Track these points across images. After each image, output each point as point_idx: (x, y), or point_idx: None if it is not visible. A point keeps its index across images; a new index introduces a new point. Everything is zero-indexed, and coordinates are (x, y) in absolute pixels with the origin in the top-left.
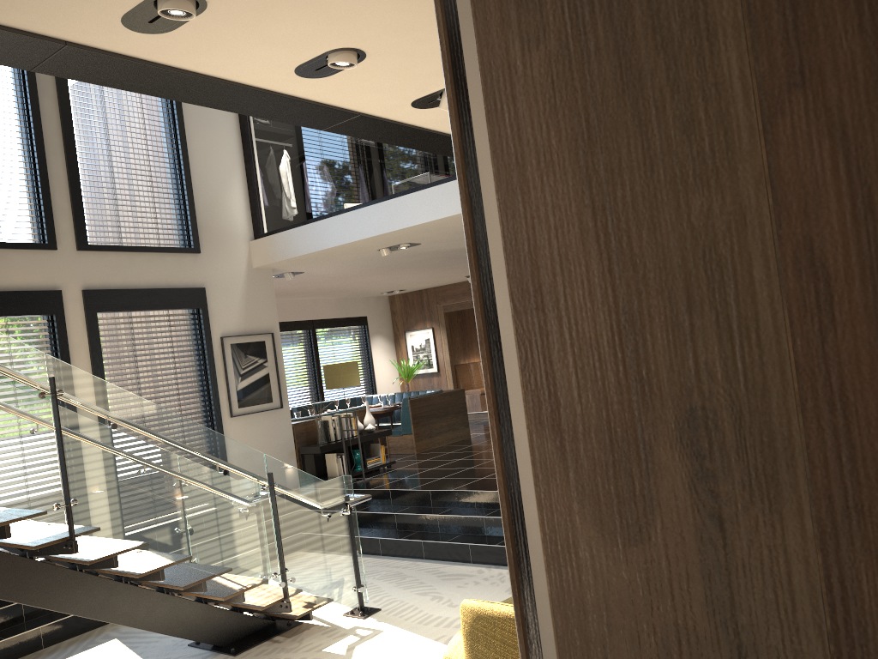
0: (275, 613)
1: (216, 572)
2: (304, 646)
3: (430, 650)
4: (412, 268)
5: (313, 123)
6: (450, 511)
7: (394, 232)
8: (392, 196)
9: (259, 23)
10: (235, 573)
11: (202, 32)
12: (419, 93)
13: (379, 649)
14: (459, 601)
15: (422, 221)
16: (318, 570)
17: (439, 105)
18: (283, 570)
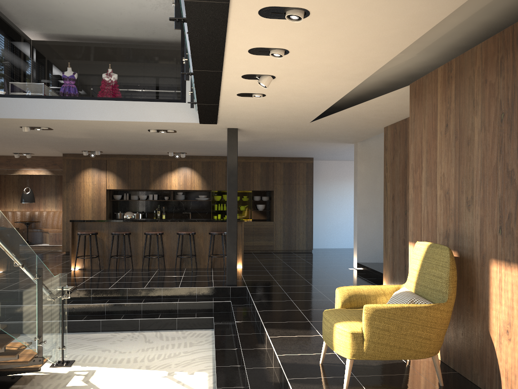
0: (16, 368)
1: (15, 336)
2: (48, 386)
3: (143, 374)
4: (3, 141)
5: (199, 66)
6: (75, 302)
7: (62, 120)
8: (64, 97)
9: (293, 31)
10: (21, 337)
11: (273, 23)
12: (257, 73)
13: (109, 379)
14: (123, 350)
15: (88, 119)
16: (49, 336)
17: (259, 80)
18: (41, 335)
